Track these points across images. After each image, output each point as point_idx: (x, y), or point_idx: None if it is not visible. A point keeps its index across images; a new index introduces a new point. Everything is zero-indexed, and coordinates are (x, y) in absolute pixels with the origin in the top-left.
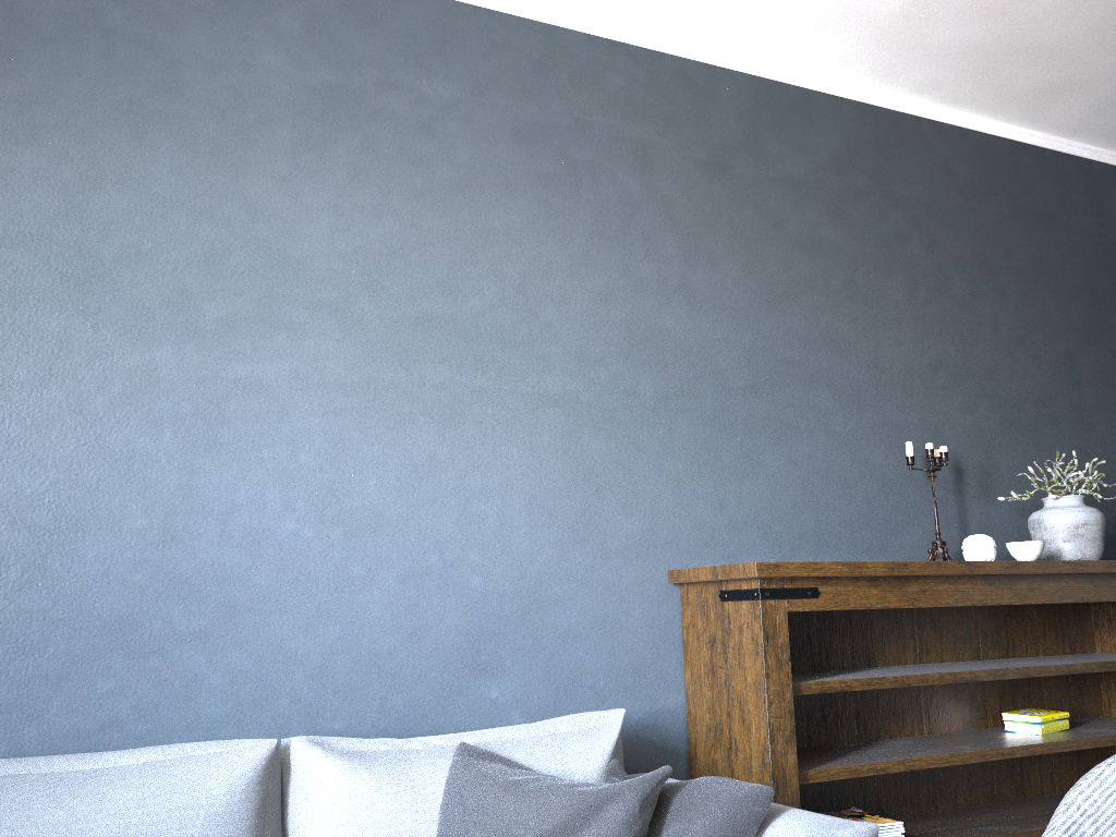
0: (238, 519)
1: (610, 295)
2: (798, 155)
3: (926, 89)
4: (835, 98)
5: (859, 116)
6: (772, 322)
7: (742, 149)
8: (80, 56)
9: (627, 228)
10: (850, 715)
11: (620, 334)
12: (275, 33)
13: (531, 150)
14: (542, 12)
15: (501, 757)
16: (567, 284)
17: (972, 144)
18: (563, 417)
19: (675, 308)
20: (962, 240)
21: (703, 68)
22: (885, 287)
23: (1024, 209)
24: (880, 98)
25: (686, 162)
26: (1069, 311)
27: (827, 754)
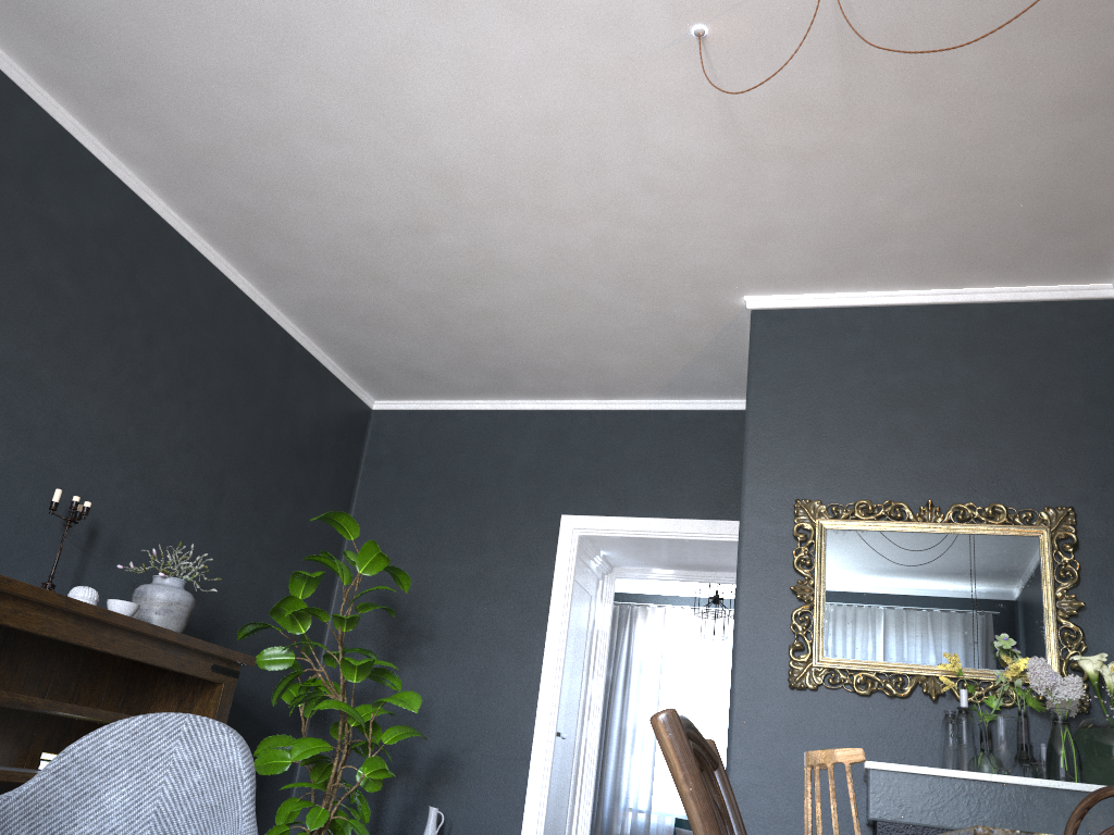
0: None
1: None
2: (67, 207)
3: (197, 219)
4: (120, 182)
5: (134, 207)
6: None
7: (17, 174)
8: None
9: None
10: None
11: None
12: None
13: None
14: None
15: None
16: None
17: (215, 280)
18: None
19: None
20: (177, 348)
21: (11, 85)
22: (96, 354)
23: (234, 350)
24: (157, 204)
25: None
26: (236, 442)
27: None
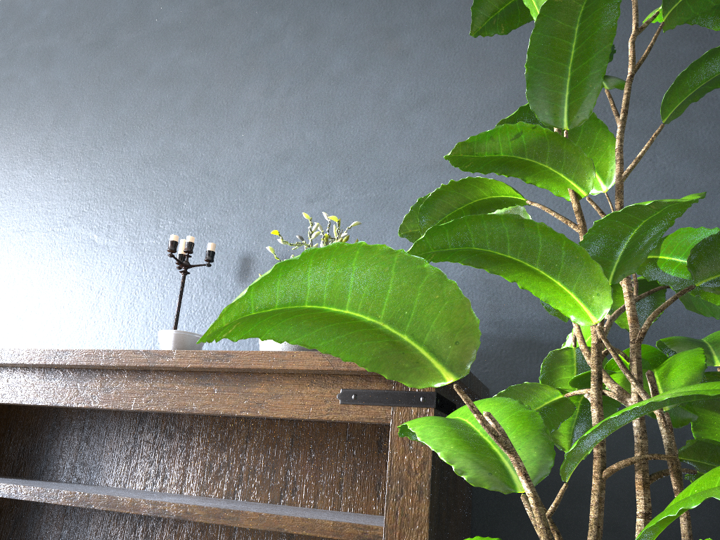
0: None
1: None
2: (177, 5)
3: None
4: None
5: None
6: (111, 154)
7: (127, 22)
8: None
9: (19, 113)
10: (56, 533)
11: None
12: None
13: None
14: None
15: None
16: None
17: None
18: None
19: (34, 163)
20: (357, 13)
21: None
22: (239, 91)
23: None
24: None
25: (77, 50)
26: (527, 41)
27: None
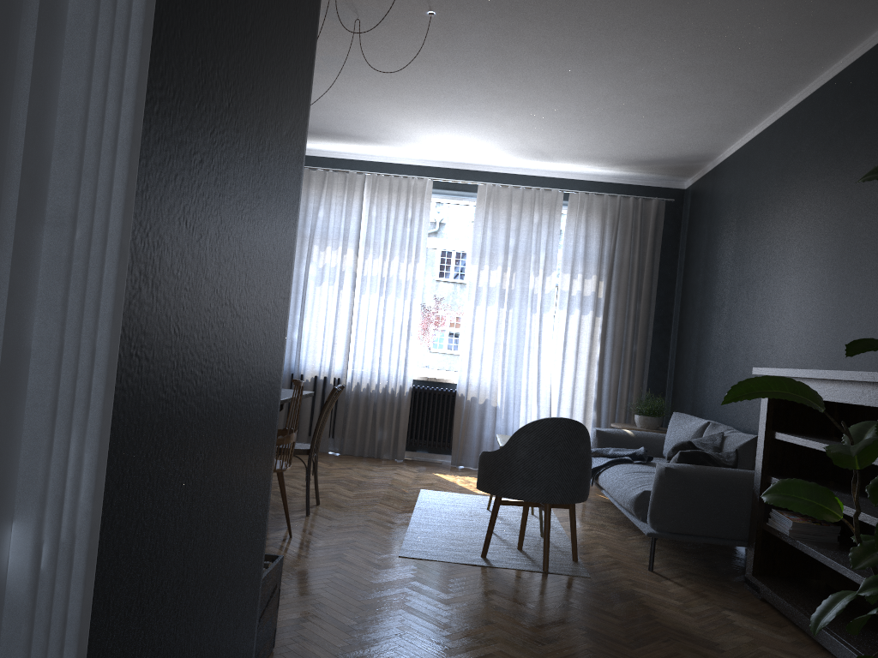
0: (754, 351)
1: (841, 220)
2: None
3: None
4: None
5: None
6: None
7: None
8: (746, 194)
9: (851, 175)
10: None
11: (842, 241)
12: (775, 153)
13: (826, 153)
14: (836, 69)
15: (719, 438)
16: (828, 222)
17: None
18: (820, 295)
19: (863, 215)
20: None
21: None
22: None
23: None
24: None
25: None
26: None
27: (831, 488)
